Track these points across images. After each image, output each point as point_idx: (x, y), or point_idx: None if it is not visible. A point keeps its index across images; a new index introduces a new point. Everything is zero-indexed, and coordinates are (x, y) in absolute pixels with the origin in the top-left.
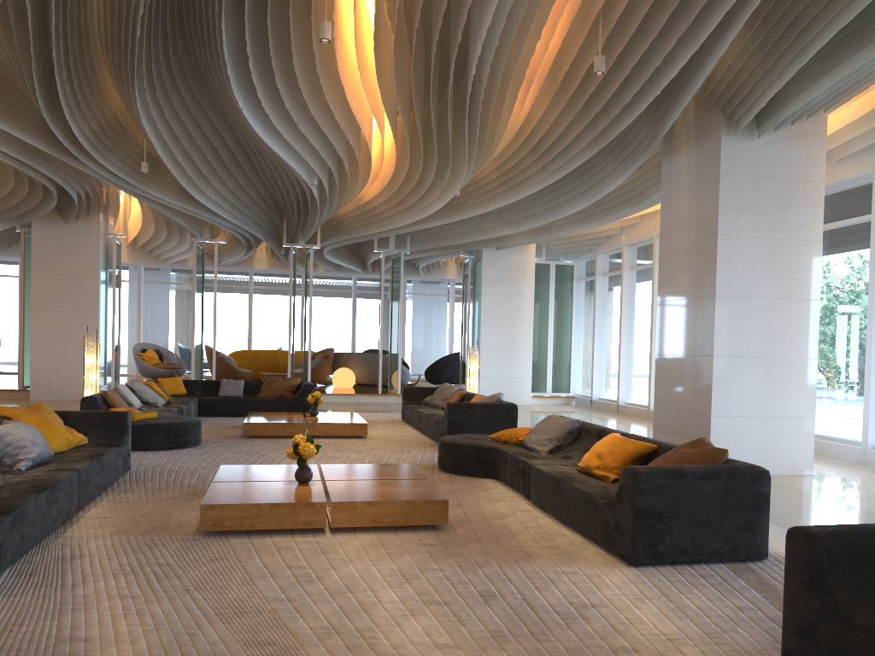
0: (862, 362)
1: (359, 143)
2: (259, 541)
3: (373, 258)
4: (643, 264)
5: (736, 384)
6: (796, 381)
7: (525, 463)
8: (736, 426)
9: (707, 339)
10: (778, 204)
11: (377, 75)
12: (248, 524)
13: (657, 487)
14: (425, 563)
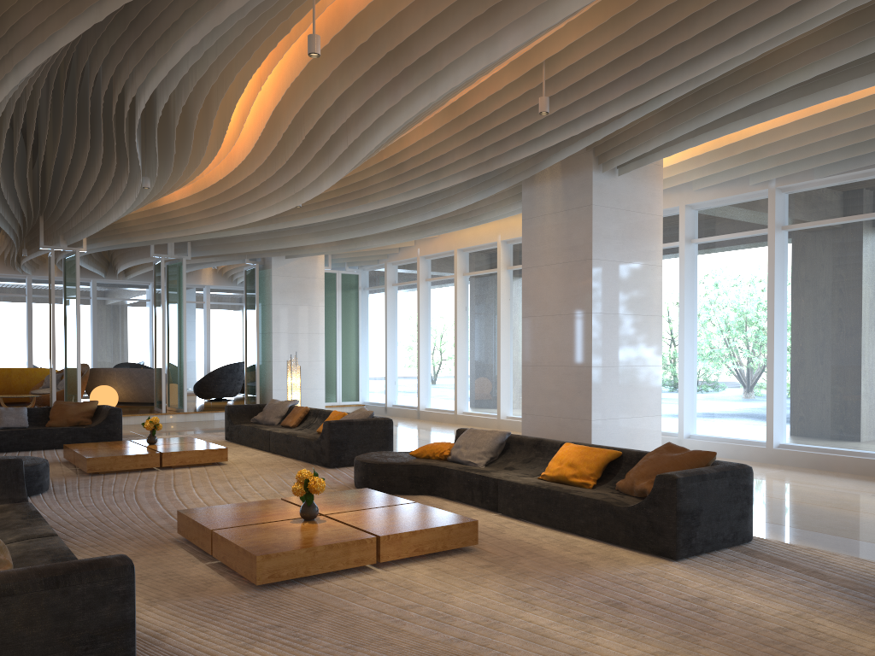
0: (671, 366)
1: (197, 146)
2: (324, 586)
3: (134, 263)
4: (440, 276)
5: (608, 391)
6: (648, 385)
7: (485, 477)
8: (609, 427)
9: (584, 351)
10: (632, 233)
11: (290, 85)
12: (304, 571)
13: (690, 489)
14: (515, 584)
